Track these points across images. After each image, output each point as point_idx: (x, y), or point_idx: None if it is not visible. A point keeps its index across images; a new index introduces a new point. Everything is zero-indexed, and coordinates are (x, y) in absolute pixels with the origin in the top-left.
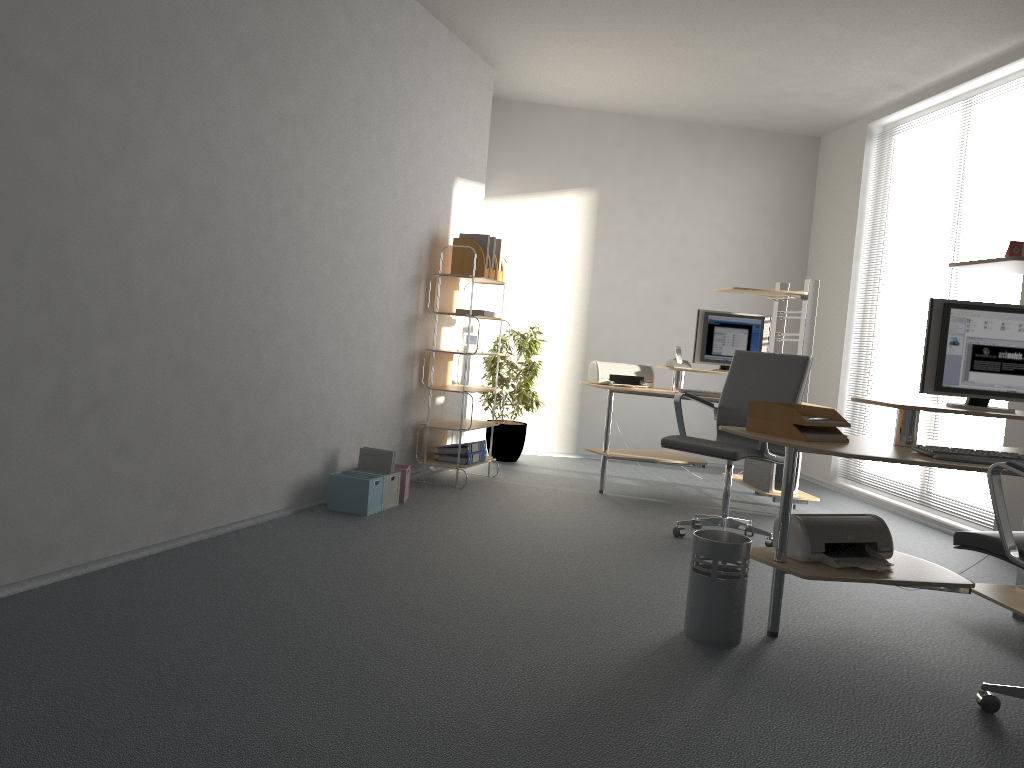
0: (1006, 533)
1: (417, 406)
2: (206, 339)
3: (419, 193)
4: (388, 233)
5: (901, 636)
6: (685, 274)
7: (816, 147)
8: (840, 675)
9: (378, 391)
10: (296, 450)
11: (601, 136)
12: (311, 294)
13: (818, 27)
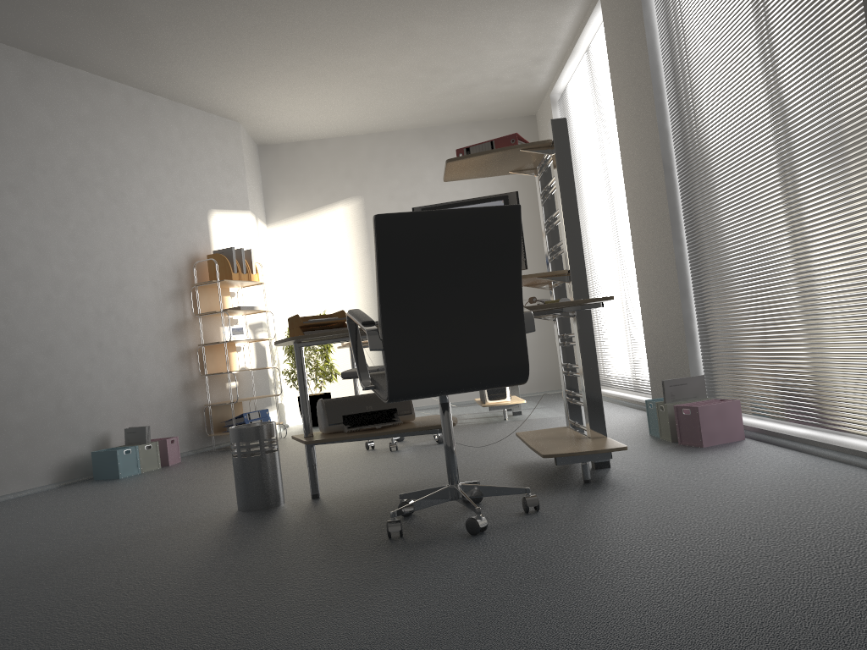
0: (360, 366)
1: (203, 392)
2: None
3: (166, 226)
4: (134, 261)
5: (434, 481)
6: None
7: (534, 123)
8: (322, 513)
9: (149, 384)
10: (56, 437)
11: (356, 154)
12: (48, 316)
13: (423, 29)
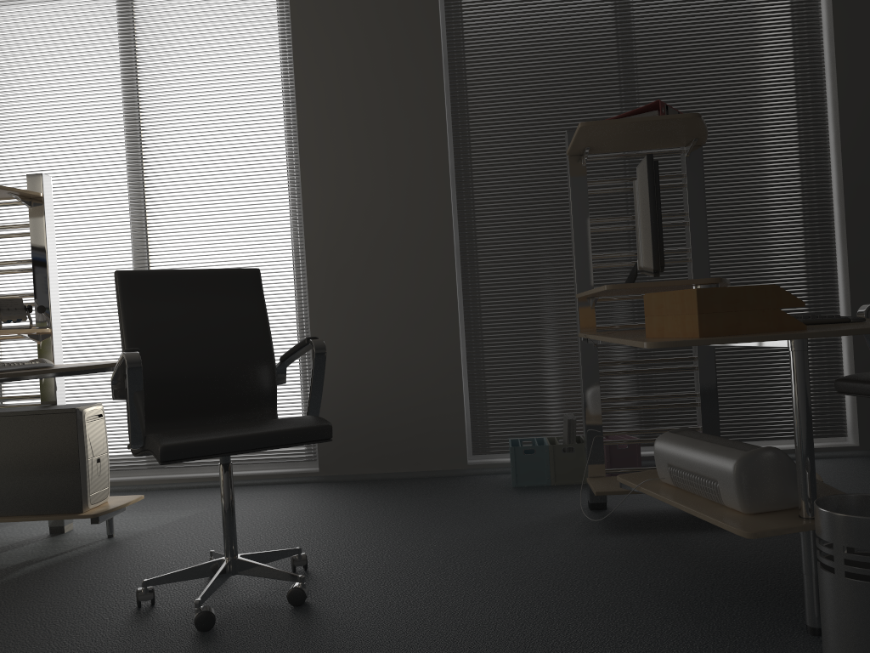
0: None
1: None
2: None
3: None
4: None
5: (723, 561)
6: None
7: None
8: None
9: None
10: None
11: None
12: None
13: None
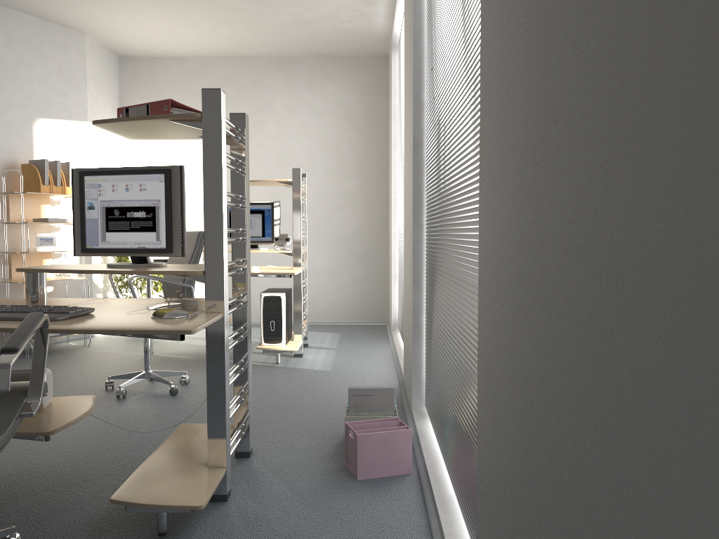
0: None
1: (8, 296)
2: None
3: None
4: None
5: (54, 479)
6: (289, 175)
7: (386, 63)
8: None
9: None
10: None
11: (211, 76)
12: None
13: None
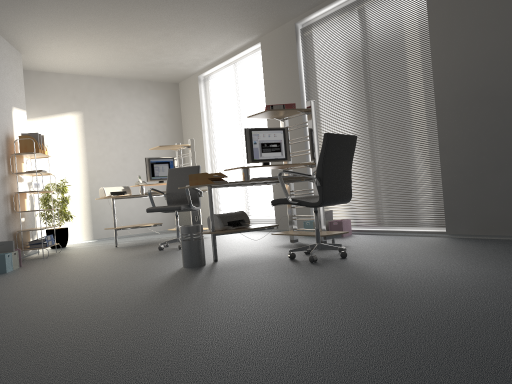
0: (287, 194)
1: (13, 223)
2: None
3: None
4: None
5: (258, 252)
6: (131, 147)
7: (177, 87)
8: (244, 263)
9: None
10: None
11: (79, 86)
12: None
13: (176, 33)
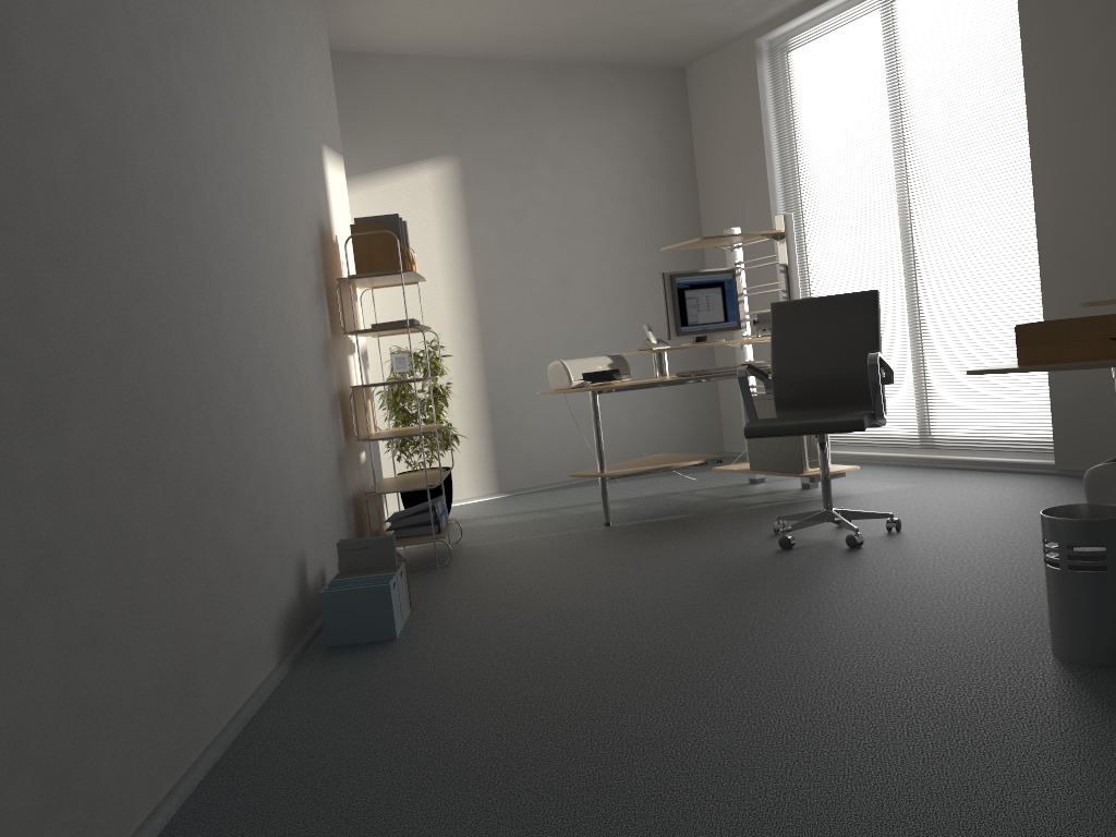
0: None
1: (349, 470)
2: (152, 407)
3: (300, 164)
4: (287, 221)
5: None
6: (578, 247)
7: (683, 80)
8: None
9: (319, 457)
10: (271, 569)
11: (449, 88)
12: (240, 318)
13: None
